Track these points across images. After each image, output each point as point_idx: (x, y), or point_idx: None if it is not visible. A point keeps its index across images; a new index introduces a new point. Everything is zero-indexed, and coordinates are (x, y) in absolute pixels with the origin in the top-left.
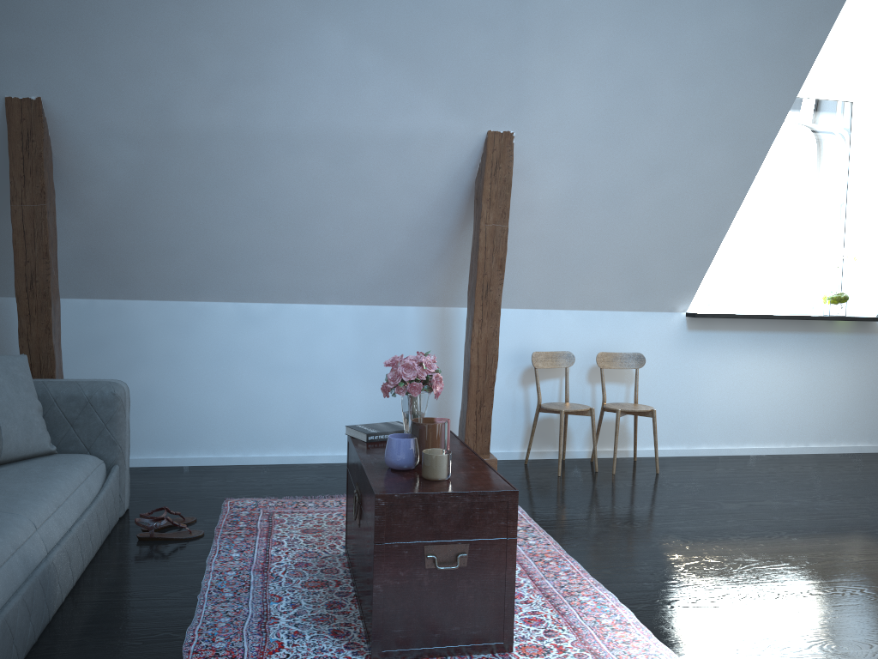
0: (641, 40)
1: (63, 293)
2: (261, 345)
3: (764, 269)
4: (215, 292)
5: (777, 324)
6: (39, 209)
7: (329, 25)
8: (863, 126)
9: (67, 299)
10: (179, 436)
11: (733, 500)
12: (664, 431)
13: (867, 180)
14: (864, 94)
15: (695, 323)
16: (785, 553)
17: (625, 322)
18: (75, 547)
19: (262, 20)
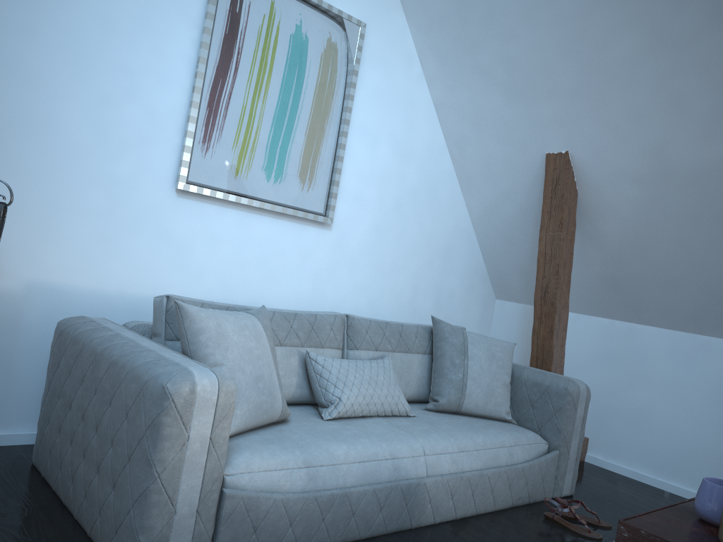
0: None
1: (591, 311)
2: None
3: None
4: (720, 328)
5: None
6: (556, 237)
7: None
8: None
9: (593, 317)
10: (665, 460)
11: None
12: None
13: None
14: None
15: None
16: None
17: None
18: (462, 486)
19: None
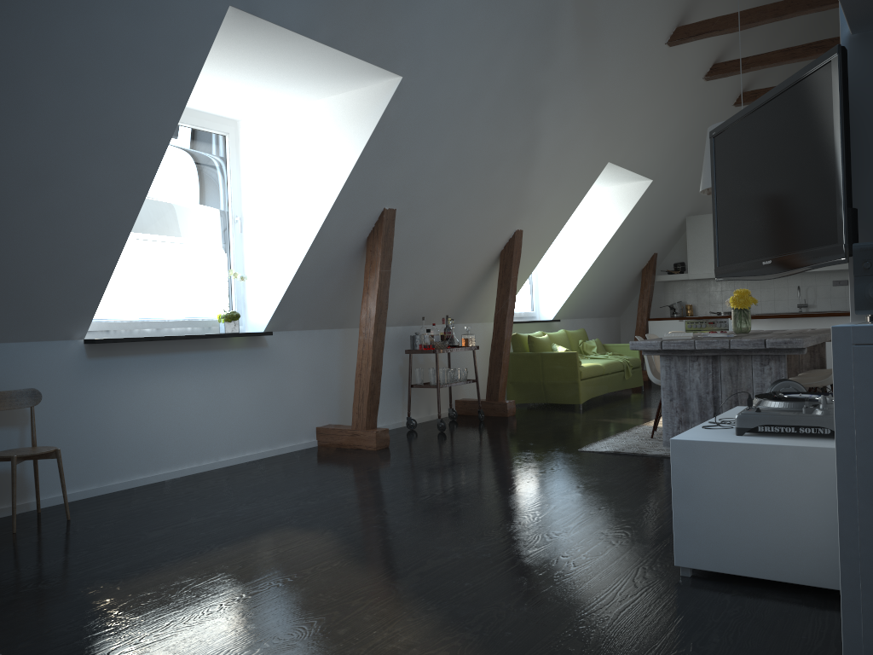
0: (9, 25)
1: None
2: None
3: (149, 305)
4: None
5: (179, 345)
6: None
7: None
8: (237, 159)
9: None
10: None
11: (158, 527)
12: (72, 472)
13: (244, 208)
14: (235, 130)
15: (96, 350)
16: (219, 563)
17: (12, 355)
18: None
19: None
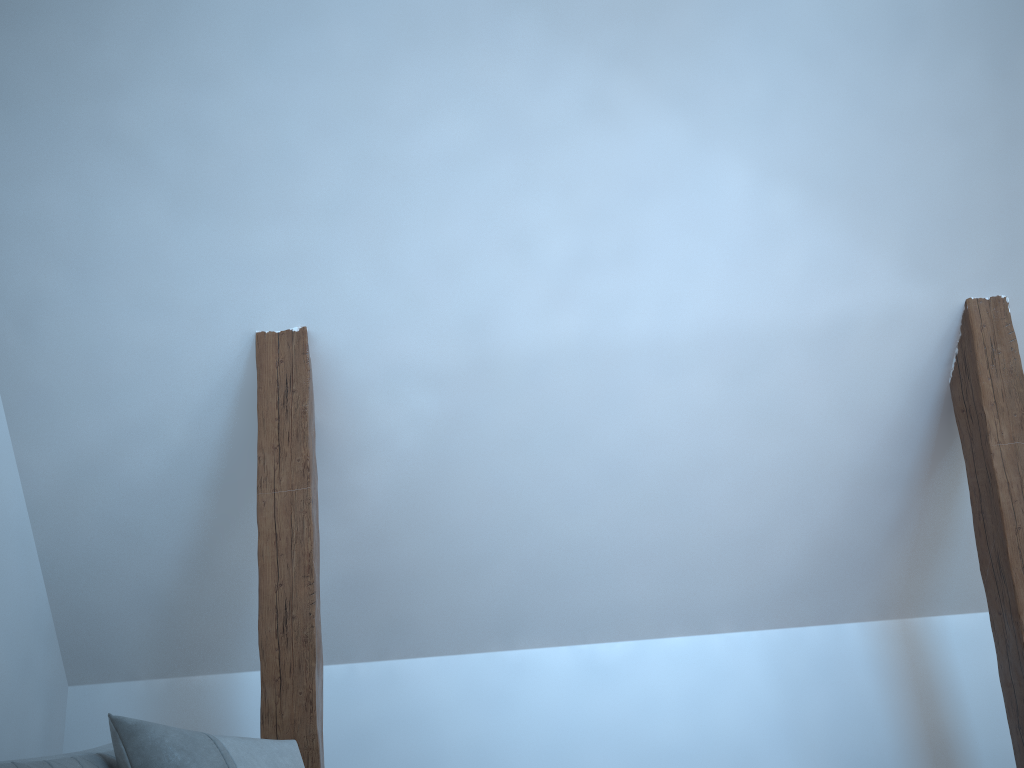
0: None
1: None
2: (622, 715)
3: None
4: (541, 629)
5: None
6: (299, 496)
7: (727, 159)
8: None
9: None
10: None
11: None
12: None
13: None
14: None
15: None
16: None
17: None
18: None
19: (631, 164)
